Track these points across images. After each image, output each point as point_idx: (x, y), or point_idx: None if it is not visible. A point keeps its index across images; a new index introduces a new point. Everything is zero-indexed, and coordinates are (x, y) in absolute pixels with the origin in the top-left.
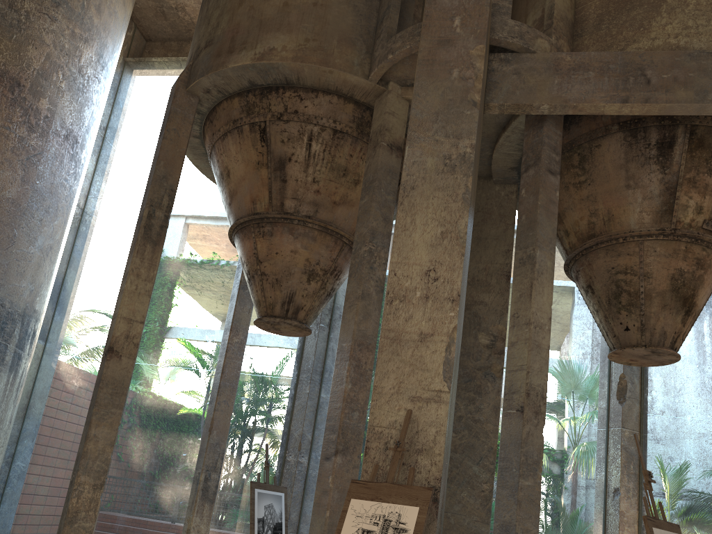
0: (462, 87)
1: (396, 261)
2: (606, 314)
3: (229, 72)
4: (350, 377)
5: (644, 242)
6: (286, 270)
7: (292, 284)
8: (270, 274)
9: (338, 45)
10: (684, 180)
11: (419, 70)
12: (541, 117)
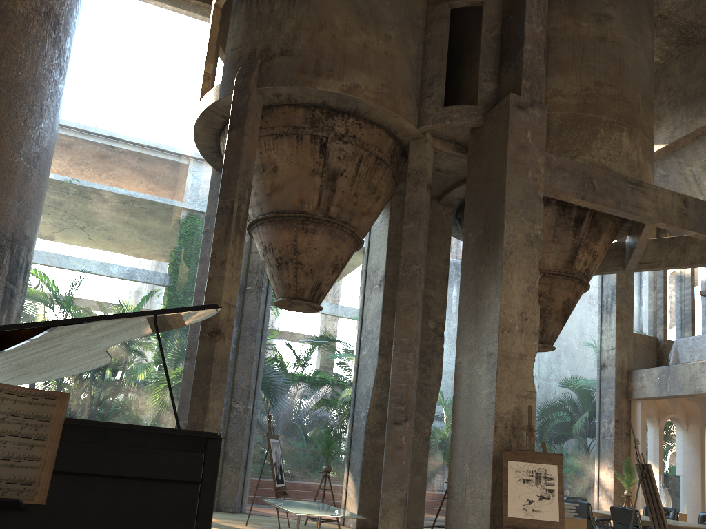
0: (534, 186)
1: (504, 304)
2: None
3: (313, 92)
4: (412, 364)
5: (555, 278)
6: (320, 263)
7: (322, 275)
8: (306, 264)
9: (402, 95)
10: (583, 244)
11: (509, 165)
12: None
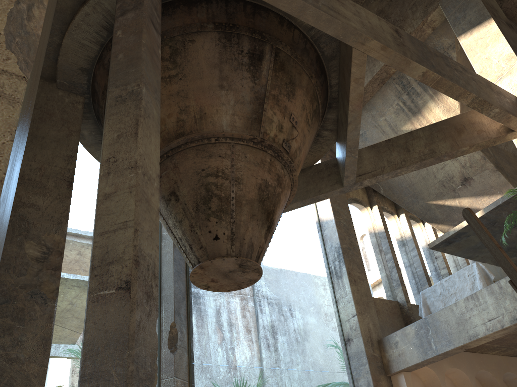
0: None
1: None
2: (193, 223)
3: None
4: None
5: (236, 145)
6: None
7: None
8: None
9: None
10: (270, 95)
11: None
12: None
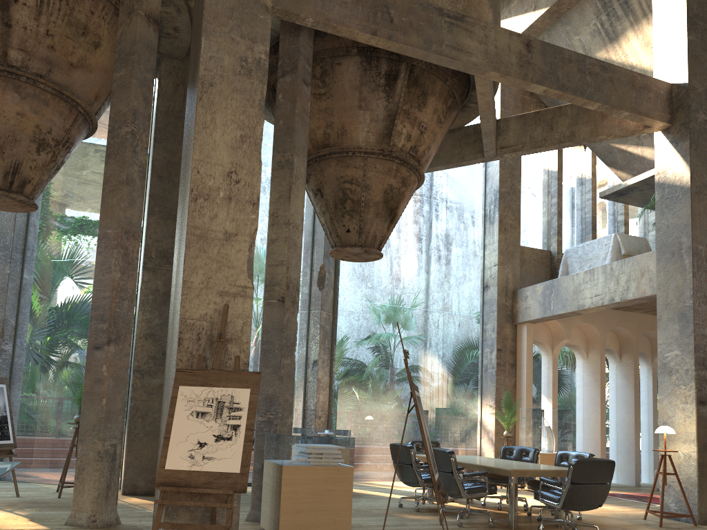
0: None
1: (199, 159)
2: (332, 216)
3: None
4: (119, 265)
5: (368, 158)
6: (11, 136)
7: (18, 153)
8: None
9: None
10: (402, 111)
11: None
12: (297, 25)
